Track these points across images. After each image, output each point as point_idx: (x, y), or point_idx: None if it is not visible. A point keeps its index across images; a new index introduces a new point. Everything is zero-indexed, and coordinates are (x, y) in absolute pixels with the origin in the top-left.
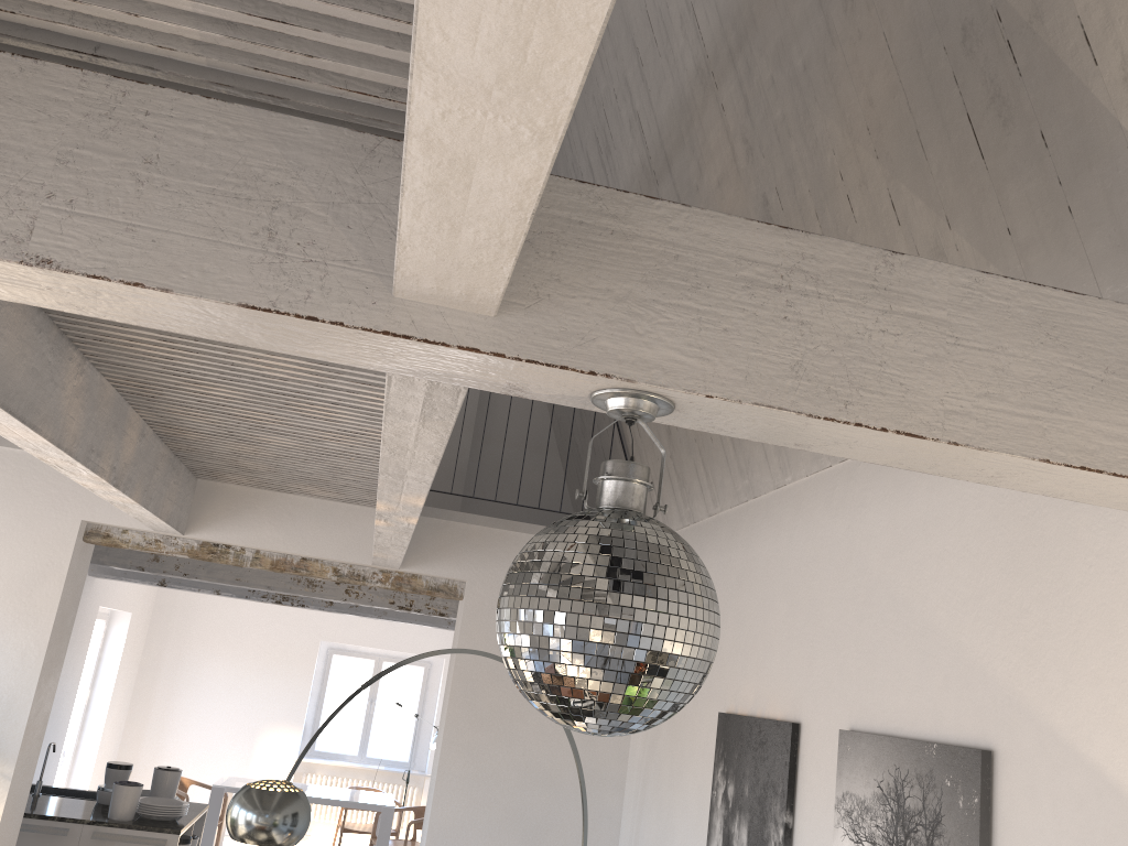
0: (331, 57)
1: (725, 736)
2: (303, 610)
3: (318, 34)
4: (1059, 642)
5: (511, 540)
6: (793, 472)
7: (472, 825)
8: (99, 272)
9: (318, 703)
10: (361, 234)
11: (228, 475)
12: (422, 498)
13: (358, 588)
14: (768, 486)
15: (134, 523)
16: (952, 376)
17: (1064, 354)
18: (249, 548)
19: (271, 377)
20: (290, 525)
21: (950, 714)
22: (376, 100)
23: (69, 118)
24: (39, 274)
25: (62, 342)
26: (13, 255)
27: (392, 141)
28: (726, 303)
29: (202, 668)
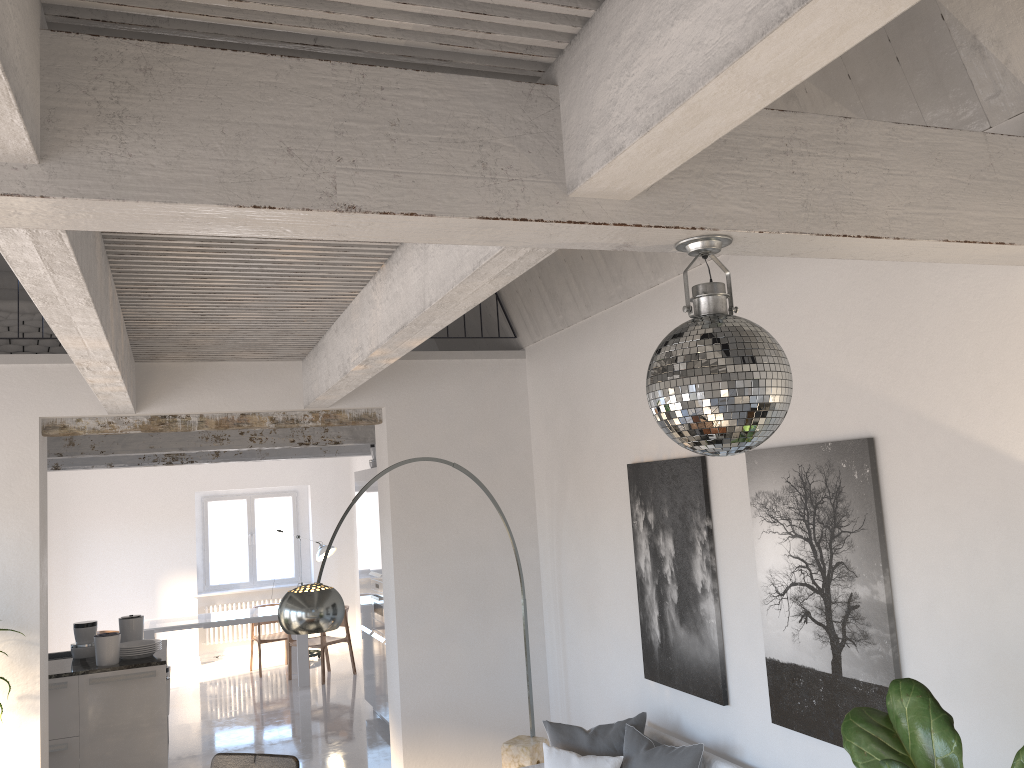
0: (502, 32)
1: (637, 480)
2: (173, 469)
3: (505, 19)
4: (915, 358)
5: (413, 367)
6: (665, 273)
7: (428, 595)
8: (386, 209)
9: (204, 545)
10: (538, 155)
11: (170, 354)
12: (423, 340)
13: (260, 435)
14: (641, 287)
15: (88, 411)
16: (889, 195)
17: (946, 170)
18: (193, 414)
19: (280, 263)
20: (226, 389)
21: (835, 421)
22: (519, 56)
23: (333, 100)
24: (340, 217)
25: (106, 260)
26: (329, 206)
27: (540, 85)
28: (758, 168)
29: (90, 537)
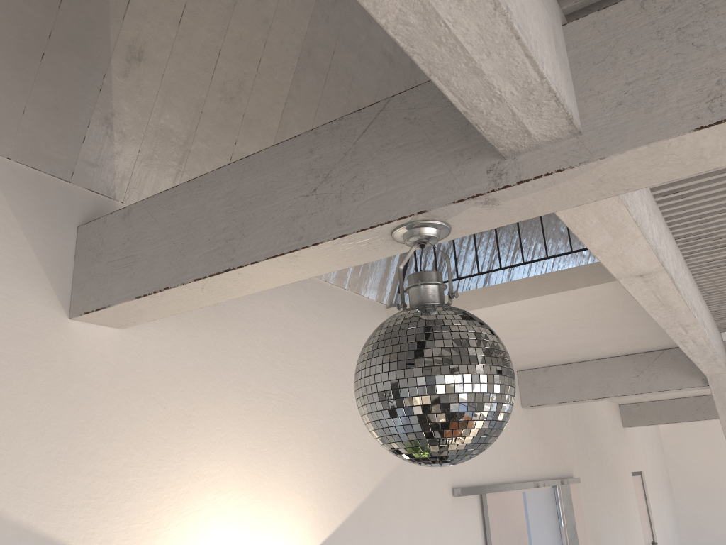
0: None
1: None
2: None
3: None
4: None
5: None
6: None
7: None
8: None
9: None
10: None
11: None
12: None
13: None
14: None
15: None
16: None
17: None
18: None
19: None
20: None
21: None
22: None
23: None
24: None
25: None
26: None
27: None
28: None
29: None
